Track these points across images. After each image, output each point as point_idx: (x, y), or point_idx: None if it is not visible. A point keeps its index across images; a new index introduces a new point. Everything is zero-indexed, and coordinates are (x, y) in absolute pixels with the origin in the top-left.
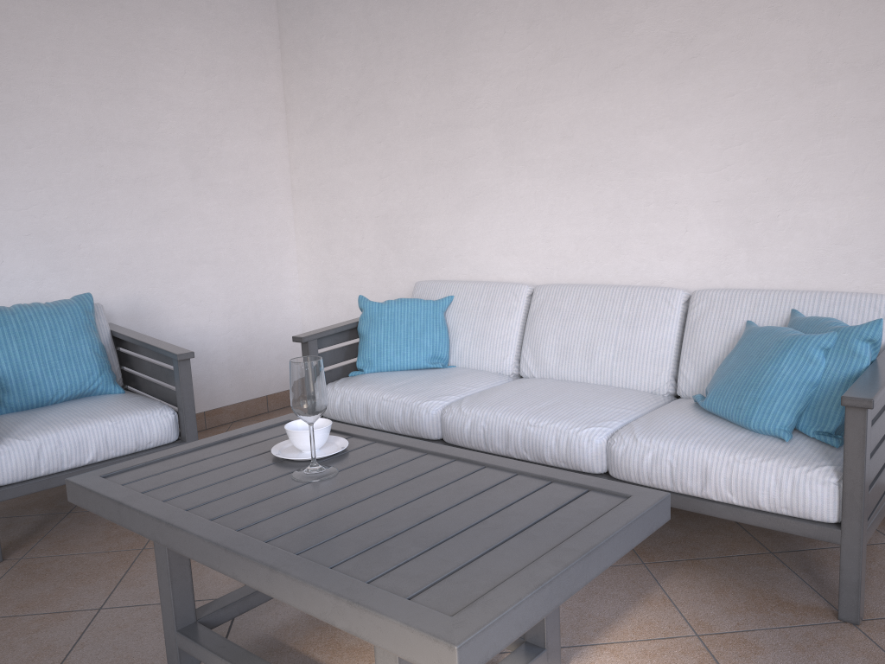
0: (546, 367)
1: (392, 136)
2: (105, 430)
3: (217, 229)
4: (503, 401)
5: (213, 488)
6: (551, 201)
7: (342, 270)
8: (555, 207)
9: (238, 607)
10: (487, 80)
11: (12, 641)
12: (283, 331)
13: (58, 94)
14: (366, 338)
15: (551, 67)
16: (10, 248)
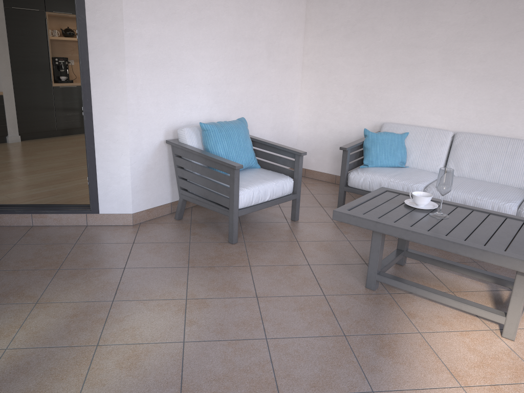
0: (462, 171)
1: (374, 46)
2: (273, 186)
3: (273, 84)
4: (457, 187)
5: (405, 218)
6: (466, 91)
7: (329, 110)
8: (468, 95)
9: (387, 267)
10: (439, 26)
11: (286, 275)
12: (290, 138)
13: (226, 11)
14: (369, 150)
15: (480, 25)
16: (202, 91)
